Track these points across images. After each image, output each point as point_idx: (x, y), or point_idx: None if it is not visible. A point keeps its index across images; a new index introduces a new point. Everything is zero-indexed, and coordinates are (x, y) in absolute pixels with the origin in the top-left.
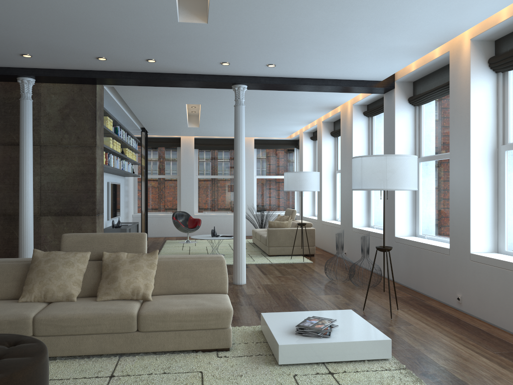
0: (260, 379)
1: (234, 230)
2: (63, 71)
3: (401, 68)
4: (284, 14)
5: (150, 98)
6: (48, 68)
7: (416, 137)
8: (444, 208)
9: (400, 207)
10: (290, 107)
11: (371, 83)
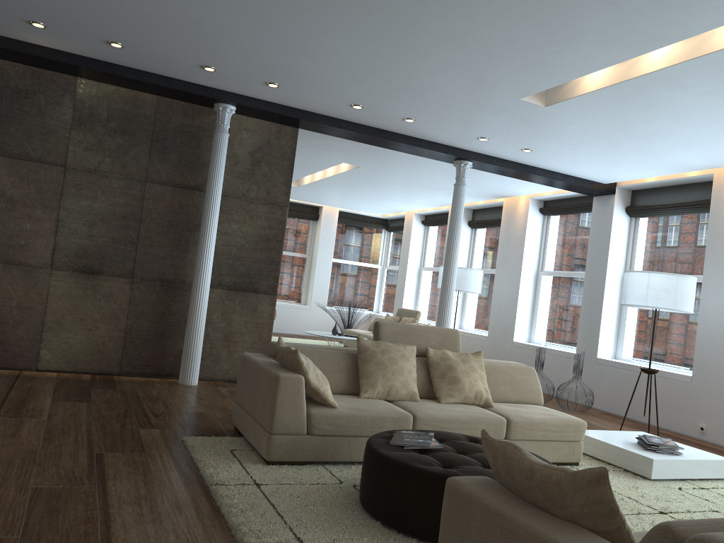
0: (657, 490)
1: None
2: (282, 107)
3: (644, 177)
4: (632, 117)
5: (314, 149)
6: (264, 100)
7: (629, 250)
8: (667, 332)
9: (605, 326)
10: None
11: (595, 184)
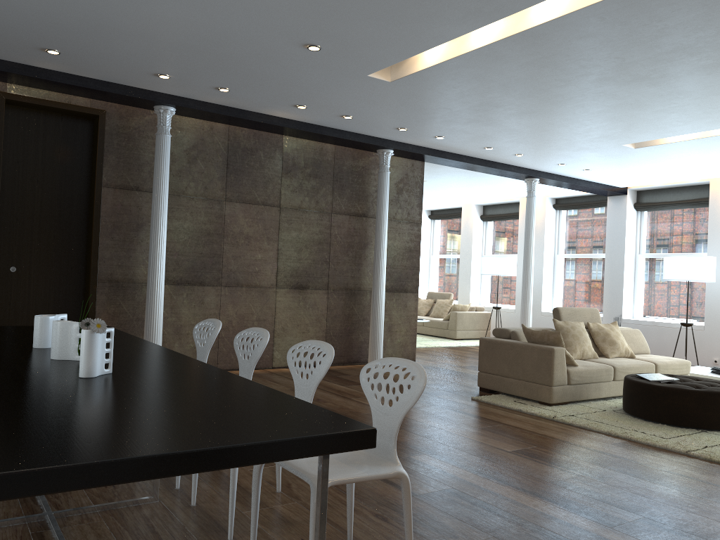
0: None
1: (524, 310)
2: (426, 149)
3: (656, 183)
4: (689, 153)
5: None
6: (415, 145)
7: (637, 236)
8: (675, 295)
9: (626, 294)
10: (494, 192)
11: (615, 188)
